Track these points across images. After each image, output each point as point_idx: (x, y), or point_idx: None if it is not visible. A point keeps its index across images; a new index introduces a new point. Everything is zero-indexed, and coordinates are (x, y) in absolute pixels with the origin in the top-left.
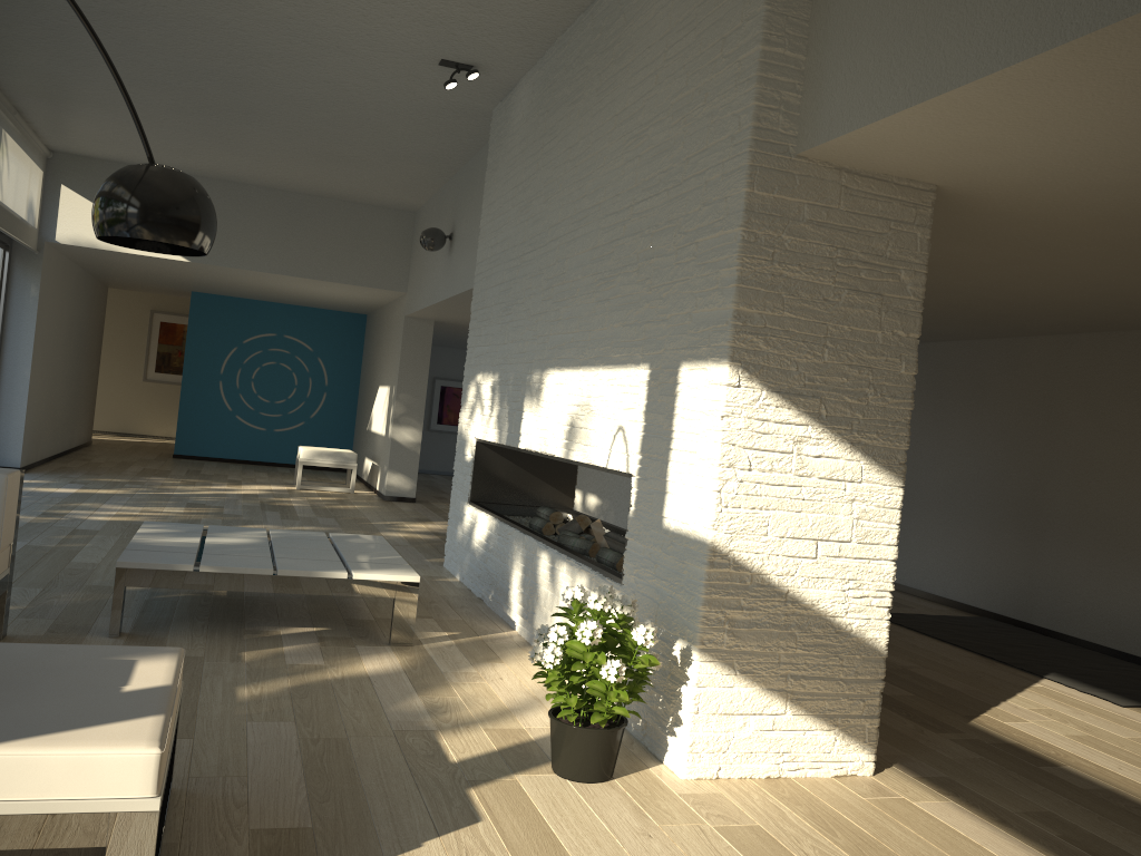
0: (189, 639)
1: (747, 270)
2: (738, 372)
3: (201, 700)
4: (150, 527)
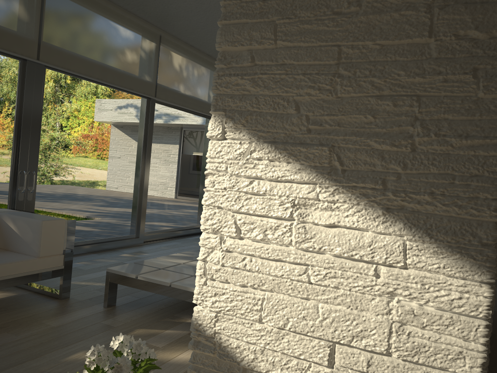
0: (134, 315)
1: (231, 3)
2: (222, 123)
3: (47, 354)
4: (184, 253)
